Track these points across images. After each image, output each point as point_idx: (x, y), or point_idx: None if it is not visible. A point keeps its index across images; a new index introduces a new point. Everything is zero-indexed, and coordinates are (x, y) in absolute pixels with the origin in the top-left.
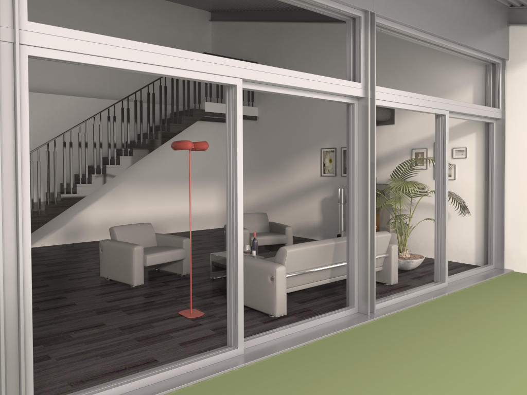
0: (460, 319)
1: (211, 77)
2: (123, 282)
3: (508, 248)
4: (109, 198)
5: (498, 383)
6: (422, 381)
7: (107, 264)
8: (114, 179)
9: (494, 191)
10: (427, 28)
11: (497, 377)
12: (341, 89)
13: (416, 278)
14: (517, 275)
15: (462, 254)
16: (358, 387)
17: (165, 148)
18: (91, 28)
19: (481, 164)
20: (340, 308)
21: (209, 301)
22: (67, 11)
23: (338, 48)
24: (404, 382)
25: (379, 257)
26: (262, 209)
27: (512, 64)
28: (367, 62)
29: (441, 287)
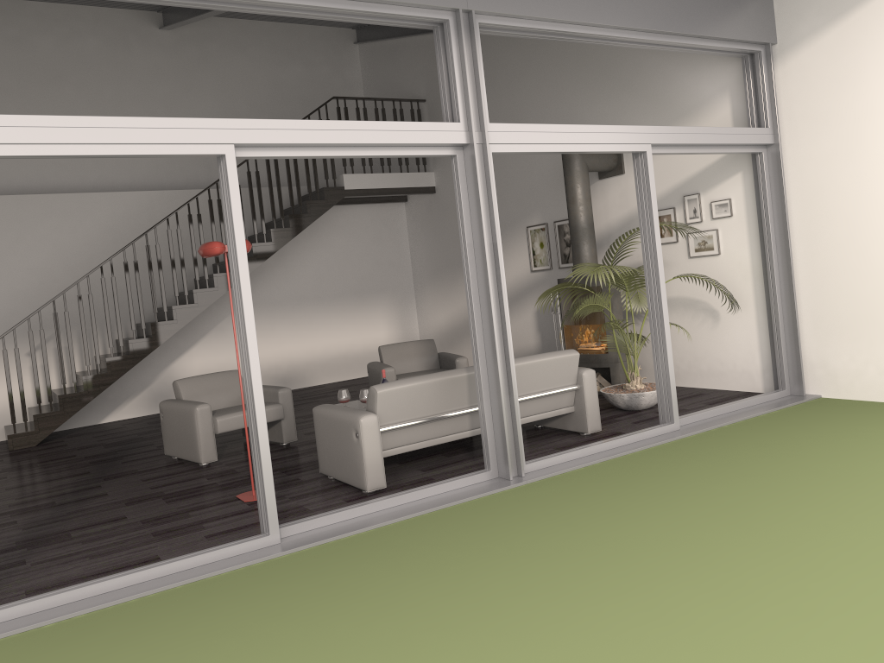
0: (654, 477)
1: (180, 149)
2: (189, 459)
3: (809, 360)
4: (214, 339)
5: (622, 561)
6: (508, 564)
7: (169, 435)
8: (218, 310)
9: (775, 267)
10: (584, 18)
11: (627, 554)
12: (421, 136)
13: (642, 421)
14: (821, 404)
15: (744, 377)
16: (406, 577)
17: (295, 254)
18: (167, 83)
19: (755, 224)
20: (468, 473)
21: (295, 477)
22: (127, 63)
23: (533, 60)
24: (479, 568)
25: (561, 392)
26: (458, 335)
27: (782, 50)
28: (466, 89)
29: (667, 432)
